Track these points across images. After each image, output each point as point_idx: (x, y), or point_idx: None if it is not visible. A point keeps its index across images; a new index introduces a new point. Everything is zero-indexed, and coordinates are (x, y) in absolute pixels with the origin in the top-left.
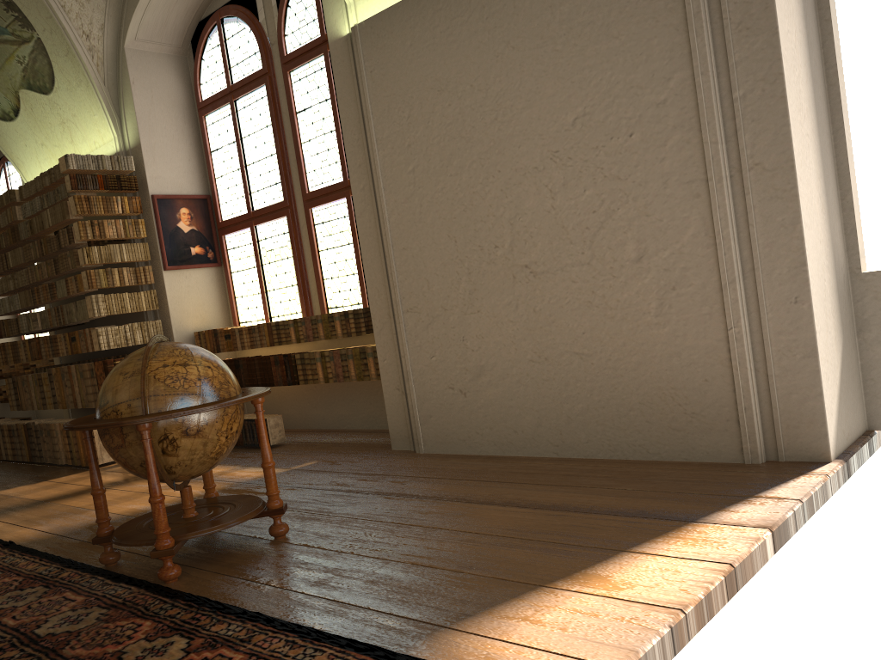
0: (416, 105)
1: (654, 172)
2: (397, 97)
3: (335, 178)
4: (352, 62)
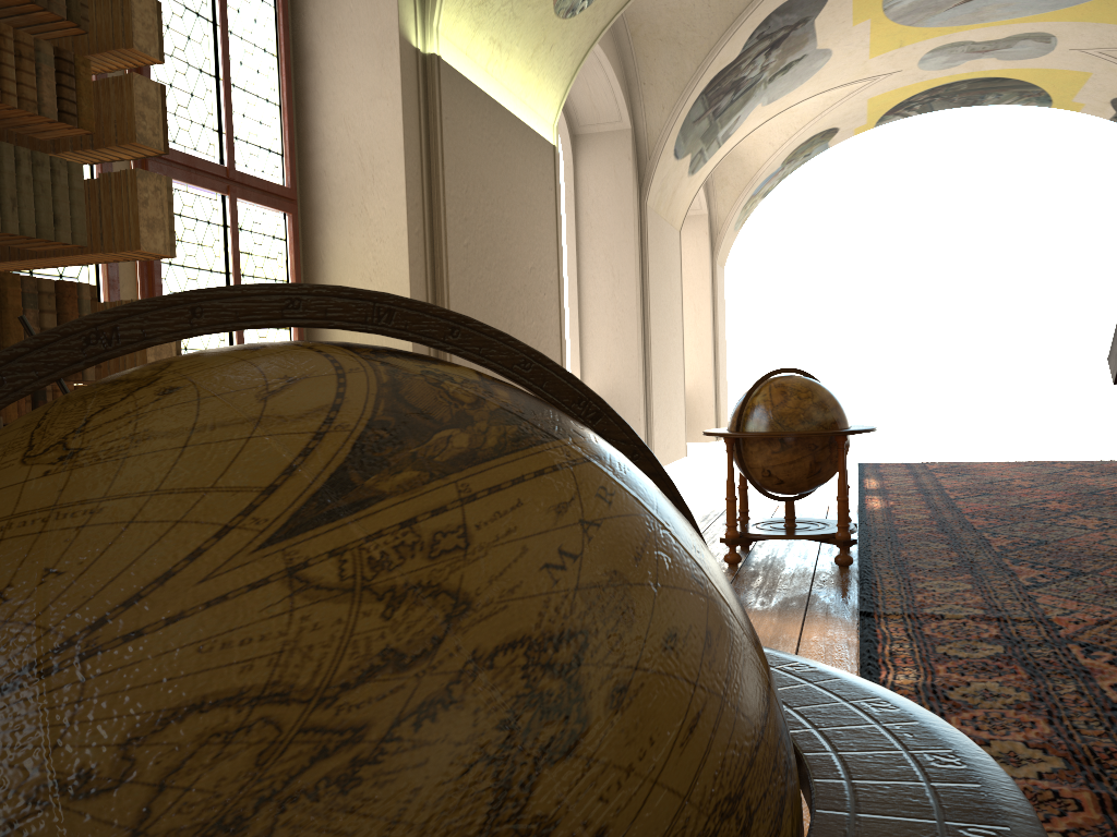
0: (471, 185)
1: (550, 323)
2: (461, 165)
3: (200, 150)
4: (420, 84)
